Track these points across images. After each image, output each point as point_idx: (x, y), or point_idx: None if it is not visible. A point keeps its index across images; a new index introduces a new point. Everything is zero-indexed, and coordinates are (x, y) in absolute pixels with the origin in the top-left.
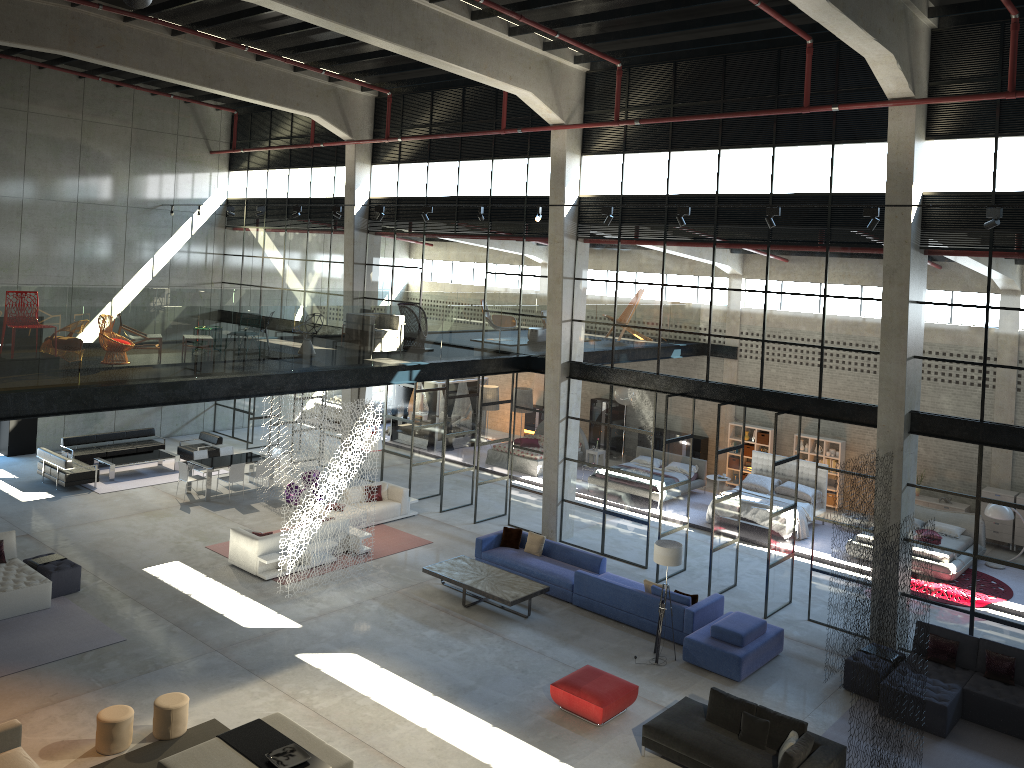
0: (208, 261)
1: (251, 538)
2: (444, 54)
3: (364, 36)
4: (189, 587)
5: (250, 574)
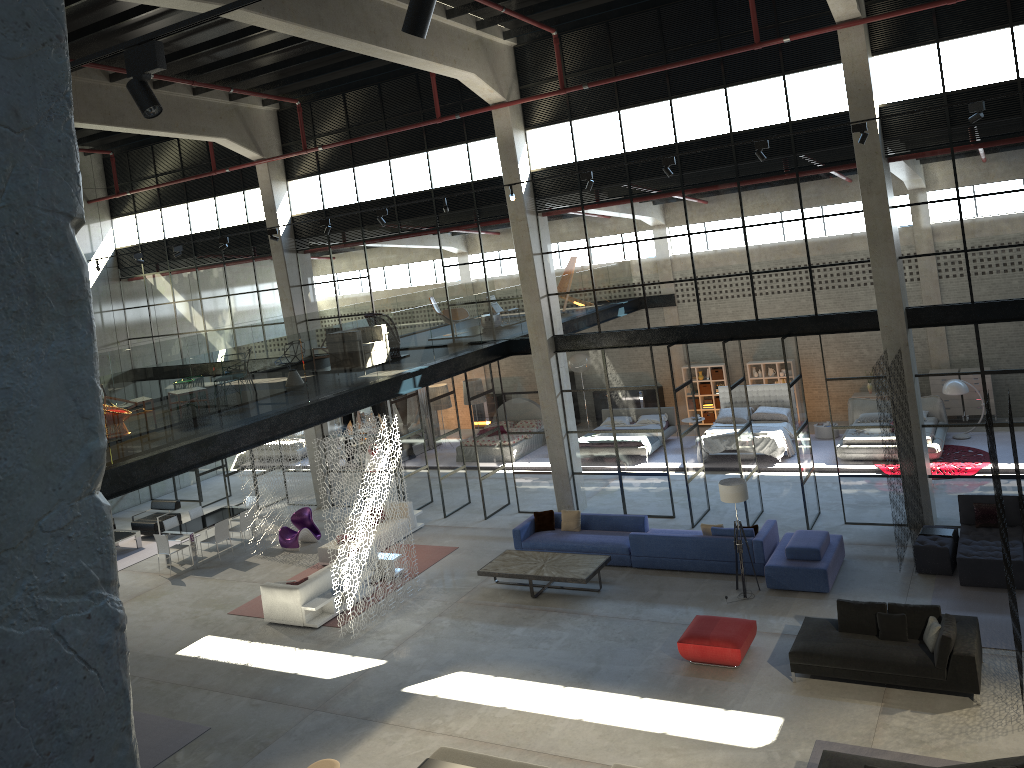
0: (109, 319)
1: (289, 589)
2: (396, 45)
3: (323, 36)
4: (240, 657)
5: (296, 627)
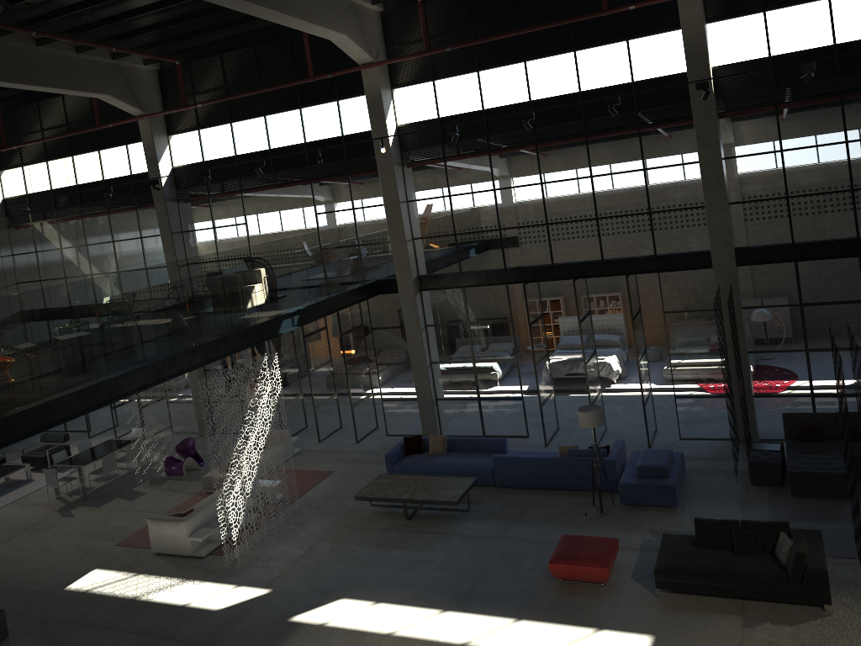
0: None
1: (176, 521)
2: (274, 4)
3: None
4: (128, 590)
5: (182, 556)
